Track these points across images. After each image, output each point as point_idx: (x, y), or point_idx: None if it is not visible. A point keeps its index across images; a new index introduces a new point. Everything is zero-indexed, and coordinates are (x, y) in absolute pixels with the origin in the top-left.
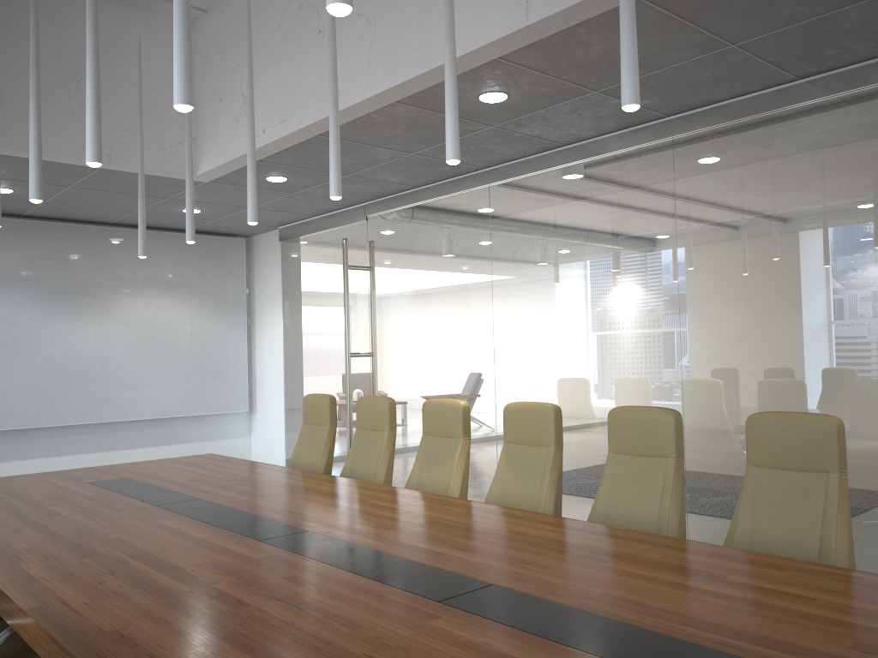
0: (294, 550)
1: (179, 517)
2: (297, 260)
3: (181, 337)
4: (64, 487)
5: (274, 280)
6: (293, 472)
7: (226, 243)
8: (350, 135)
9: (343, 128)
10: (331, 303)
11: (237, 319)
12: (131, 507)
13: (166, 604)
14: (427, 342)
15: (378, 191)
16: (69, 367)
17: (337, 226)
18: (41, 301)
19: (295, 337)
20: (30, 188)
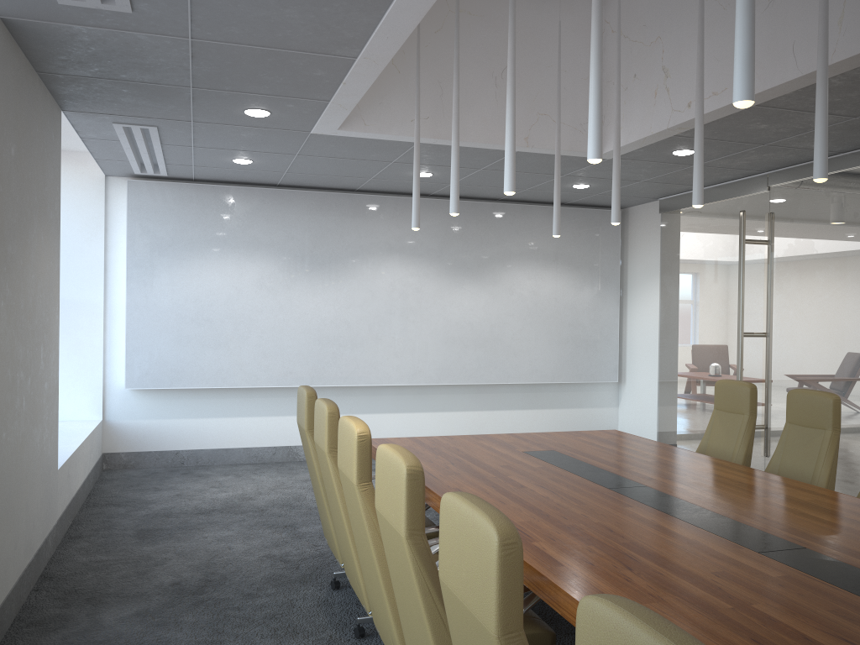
0: (810, 573)
1: (644, 506)
2: (680, 232)
3: (558, 307)
4: (504, 454)
5: (651, 252)
6: (723, 464)
7: (603, 215)
8: (791, 103)
9: (787, 97)
10: (719, 279)
11: (610, 290)
12: (586, 487)
13: (719, 622)
14: (845, 326)
15: (790, 159)
16: (463, 332)
17: (730, 197)
18: (443, 271)
19: (673, 311)
20: (505, 181)
